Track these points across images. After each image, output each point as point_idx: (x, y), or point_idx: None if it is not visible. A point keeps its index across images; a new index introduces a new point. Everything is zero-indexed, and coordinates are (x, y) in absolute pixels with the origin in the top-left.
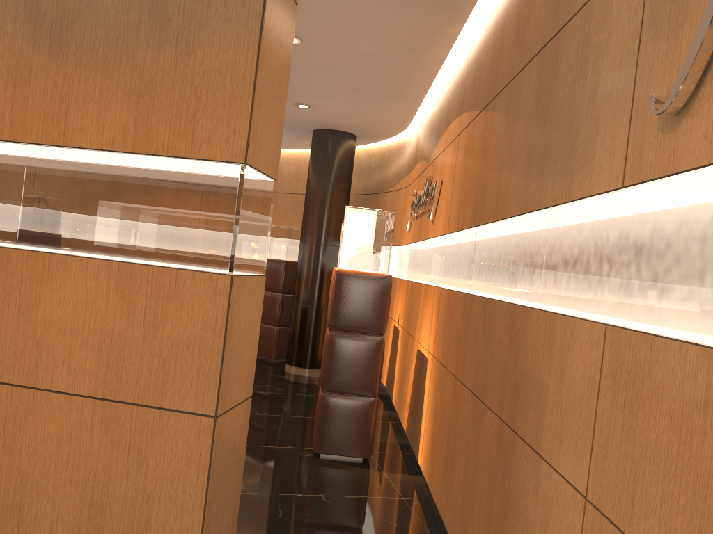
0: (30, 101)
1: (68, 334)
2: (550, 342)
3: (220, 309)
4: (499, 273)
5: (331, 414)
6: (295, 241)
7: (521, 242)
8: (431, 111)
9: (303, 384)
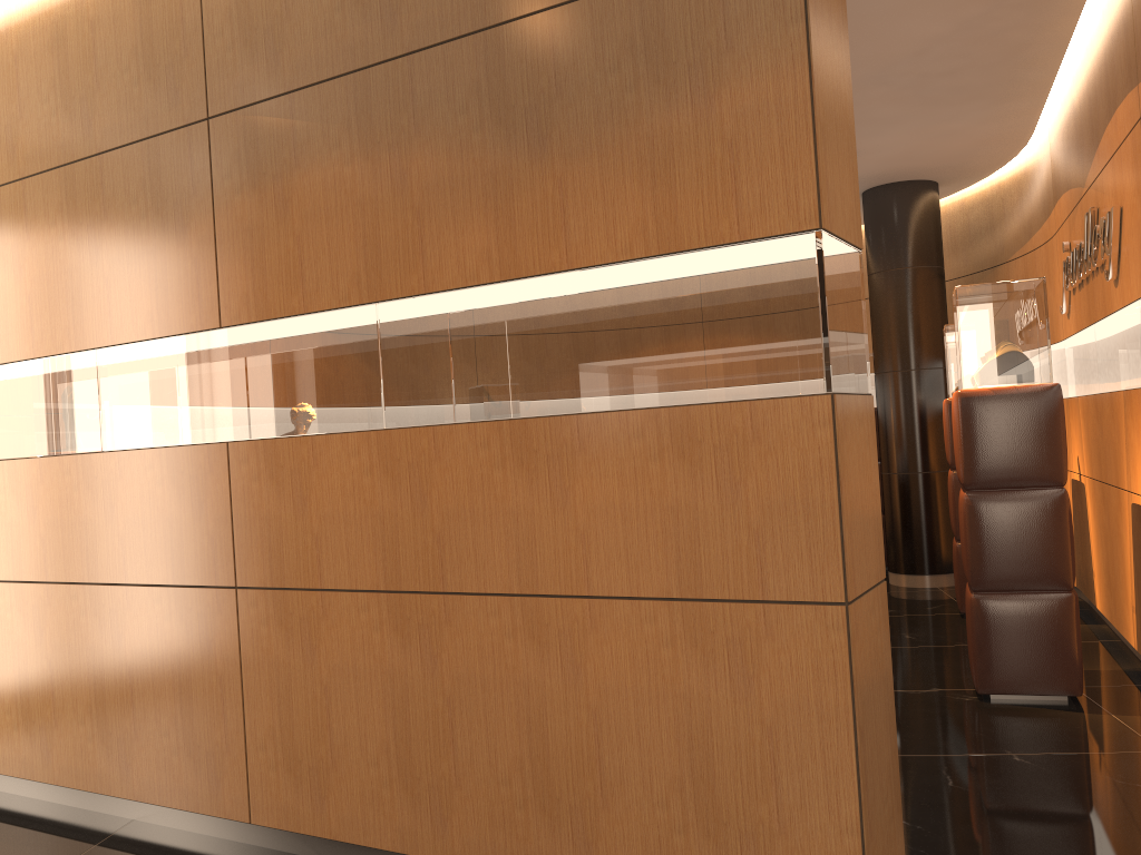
0: (517, 224)
1: (619, 518)
2: None
3: (823, 445)
4: None
5: (995, 627)
6: None
7: None
8: (1070, 101)
9: (926, 599)
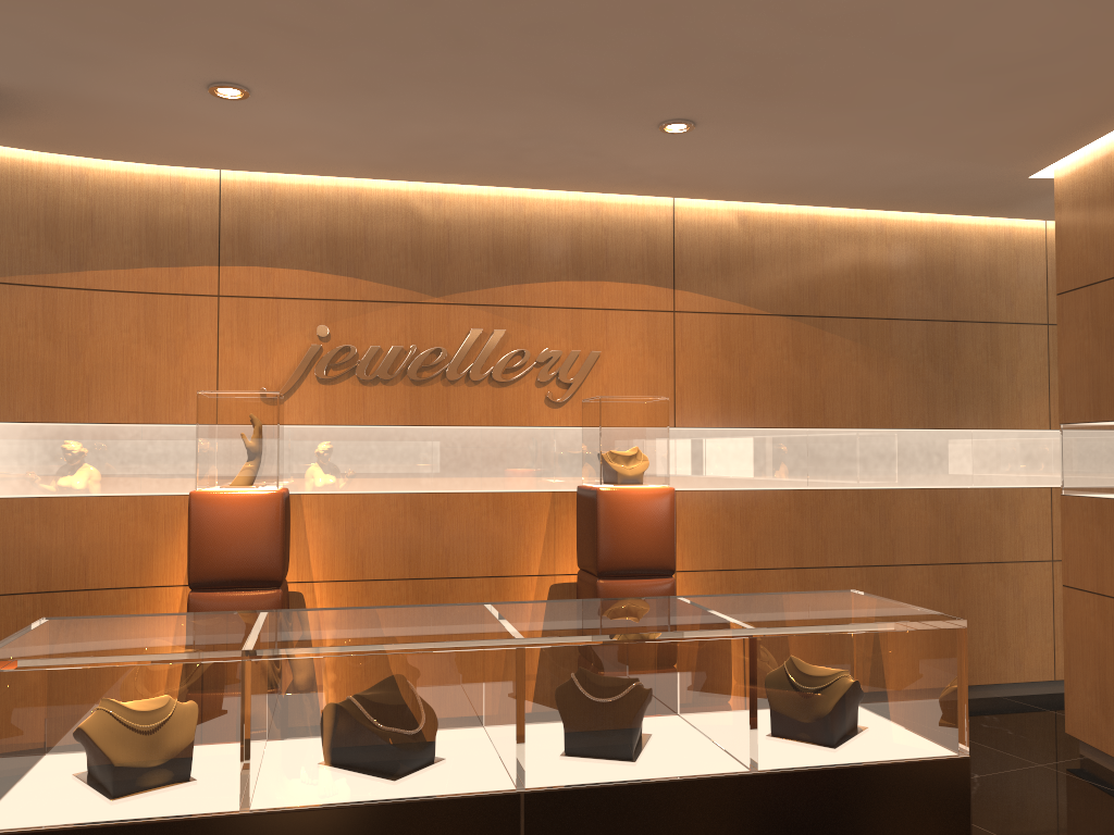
0: None
1: None
2: (997, 503)
3: None
4: (891, 469)
5: None
6: None
7: (931, 447)
8: (396, 201)
9: None
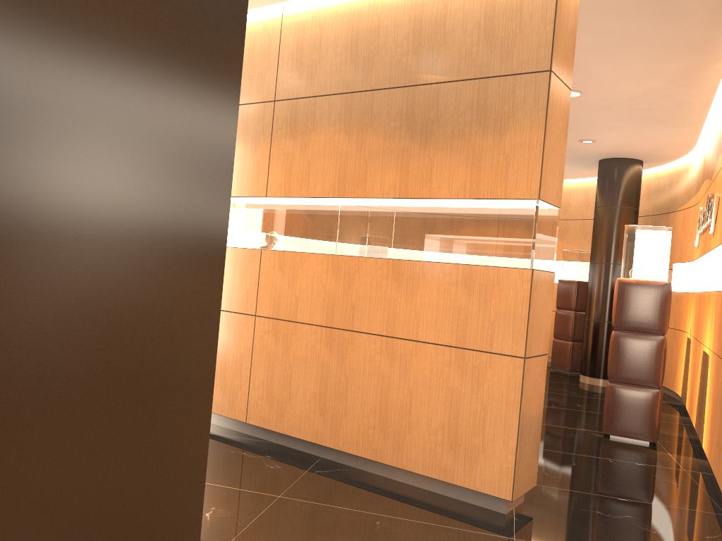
0: (409, 174)
1: (434, 308)
2: None
3: (525, 290)
4: None
5: (617, 401)
6: (585, 263)
7: None
8: (713, 132)
9: (596, 391)
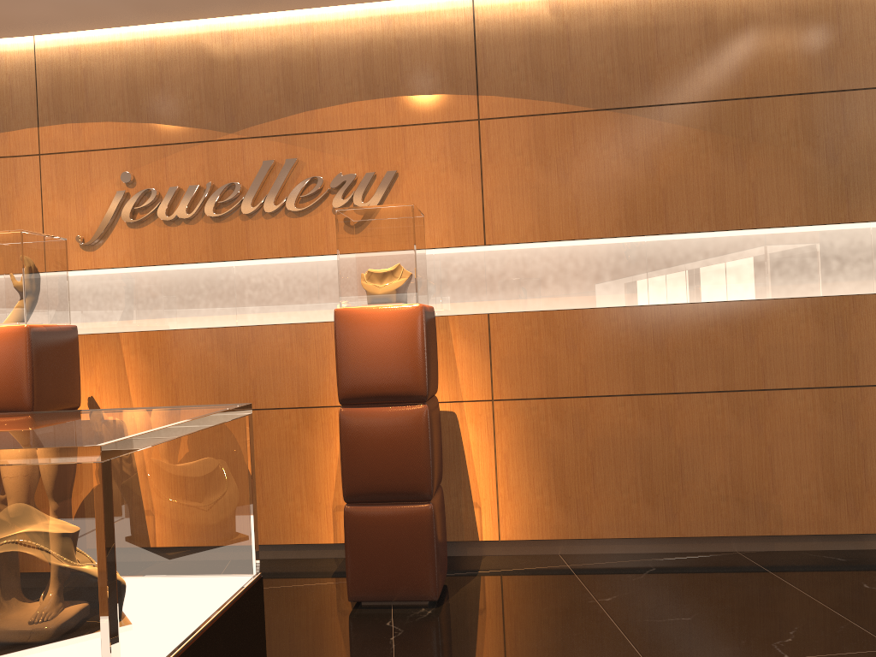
0: None
1: None
2: None
3: None
4: (757, 276)
5: (440, 529)
6: None
7: (812, 248)
8: (188, 44)
9: None
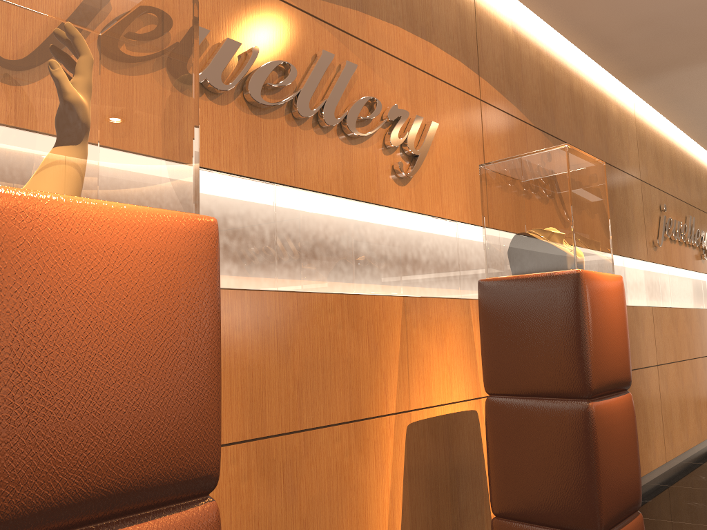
0: None
1: None
2: (636, 318)
3: None
4: None
5: None
6: None
7: None
8: None
9: None
